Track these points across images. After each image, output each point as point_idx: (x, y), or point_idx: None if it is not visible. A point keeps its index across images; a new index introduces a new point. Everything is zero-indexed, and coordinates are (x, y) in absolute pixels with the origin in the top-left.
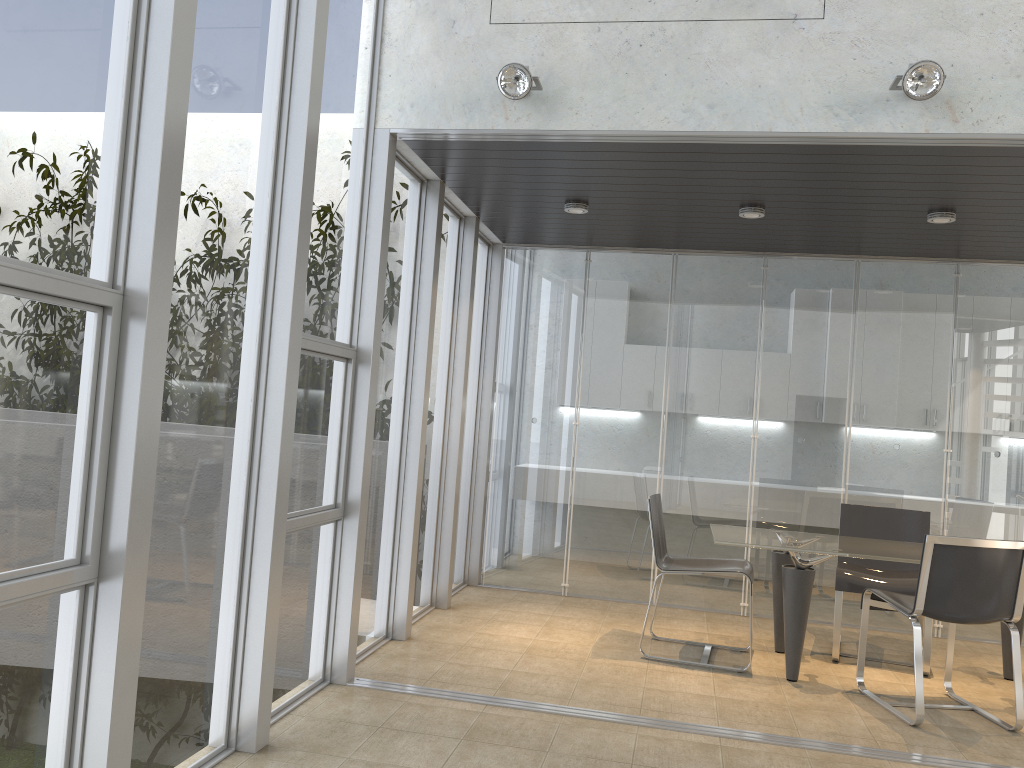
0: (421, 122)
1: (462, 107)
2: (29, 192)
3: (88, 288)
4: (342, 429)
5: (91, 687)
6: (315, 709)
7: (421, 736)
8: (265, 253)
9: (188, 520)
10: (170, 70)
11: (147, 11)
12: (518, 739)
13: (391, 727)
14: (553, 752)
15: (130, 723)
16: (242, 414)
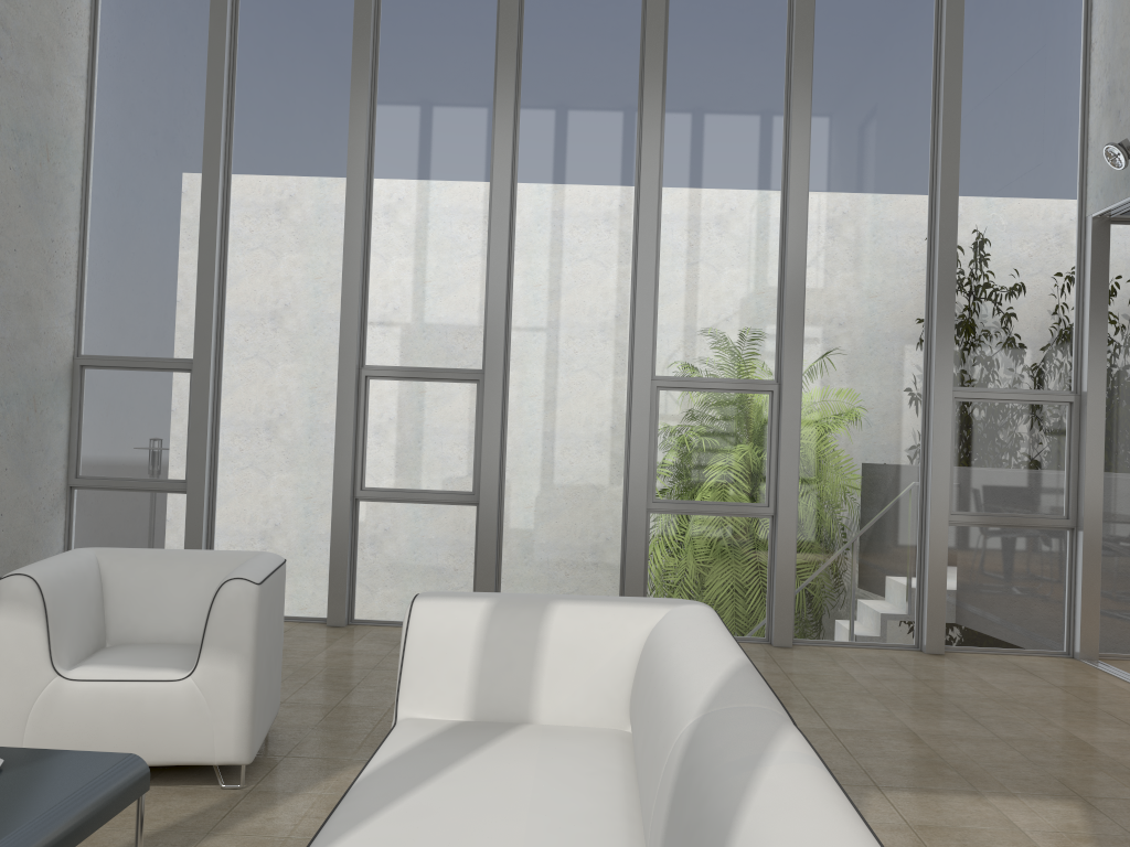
0: (1105, 202)
1: (1123, 180)
2: (723, 350)
3: (755, 384)
4: (1069, 457)
5: (774, 563)
6: (1017, 658)
7: (1034, 677)
8: (923, 343)
9: (856, 499)
10: (787, 277)
11: (783, 252)
12: (1091, 696)
13: (1031, 671)
14: (1090, 704)
15: (790, 585)
16: (909, 442)
